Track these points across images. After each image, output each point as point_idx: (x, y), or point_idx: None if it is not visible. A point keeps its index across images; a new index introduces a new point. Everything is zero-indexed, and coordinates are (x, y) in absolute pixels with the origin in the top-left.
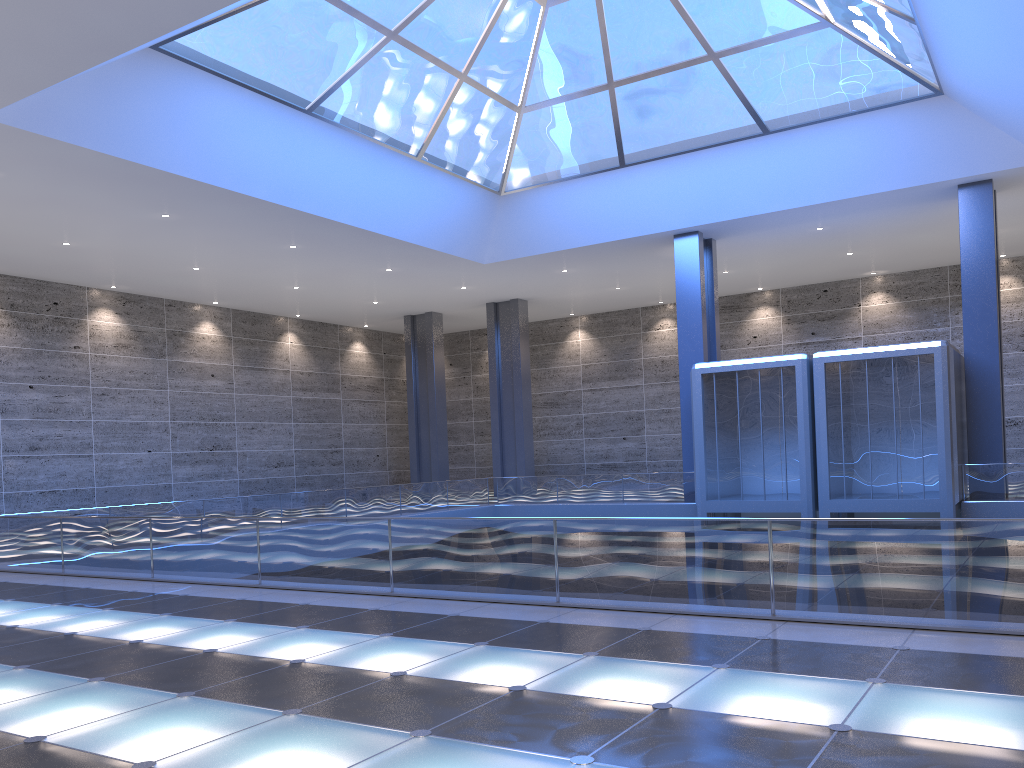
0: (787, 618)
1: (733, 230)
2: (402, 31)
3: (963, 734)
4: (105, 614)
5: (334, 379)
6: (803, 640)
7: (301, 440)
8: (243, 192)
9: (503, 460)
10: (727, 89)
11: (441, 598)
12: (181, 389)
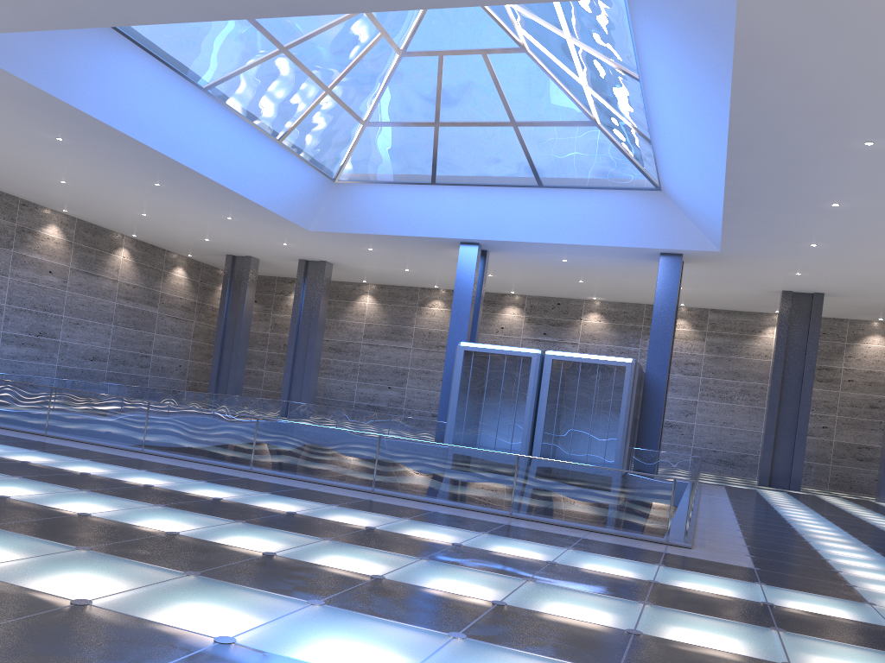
0: (519, 517)
1: (504, 248)
2: (292, 48)
3: (610, 571)
4: (37, 453)
5: (155, 295)
6: (529, 528)
7: (117, 341)
8: (136, 138)
9: (291, 388)
10: (519, 149)
11: (289, 478)
12: (20, 279)
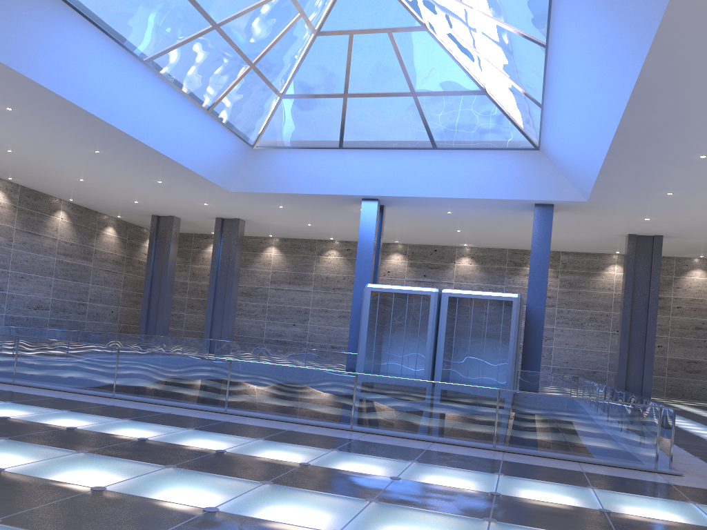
0: (504, 450)
1: (399, 203)
2: (223, 25)
3: (668, 517)
4: (12, 405)
5: (89, 251)
6: (526, 463)
7: (58, 292)
8: (81, 106)
9: (212, 328)
10: (417, 116)
11: (265, 418)
12: None
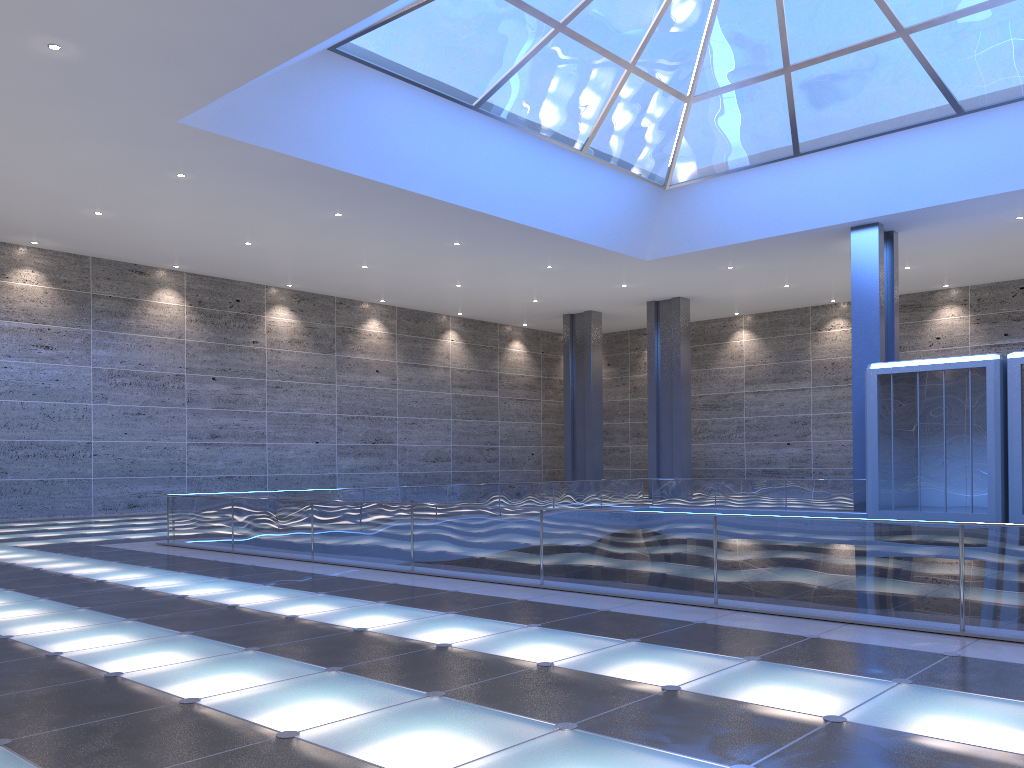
0: (979, 635)
1: (918, 221)
2: (570, 23)
3: None
4: (266, 590)
5: (492, 377)
6: (1000, 660)
7: (458, 436)
8: (410, 189)
9: (659, 462)
10: (917, 67)
11: (592, 593)
12: (348, 384)
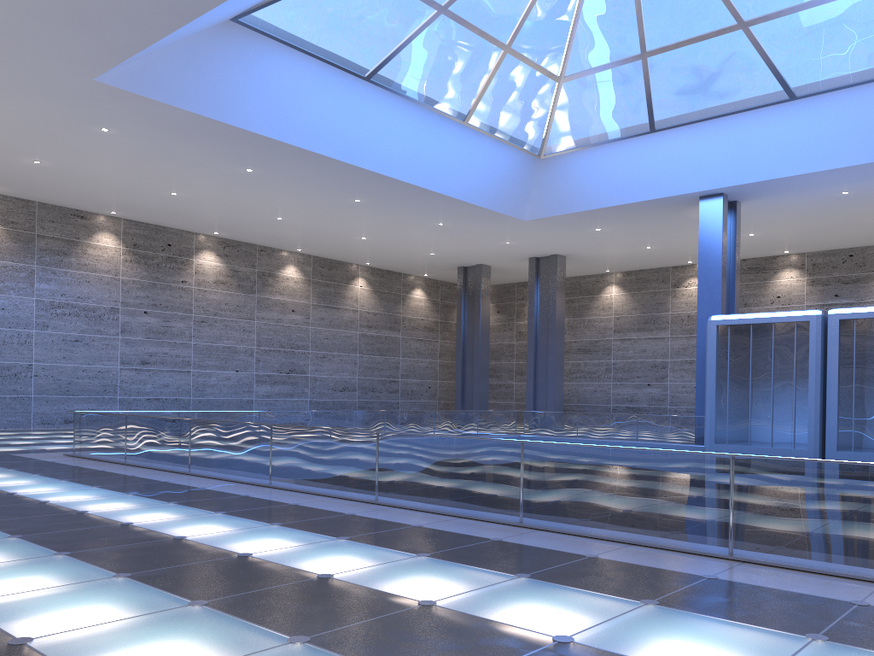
0: (744, 559)
1: (757, 193)
2: (451, 6)
3: None
4: (125, 498)
5: (396, 319)
6: (752, 583)
7: (364, 370)
8: (310, 149)
9: (535, 397)
10: (755, 56)
11: (416, 509)
12: (266, 321)
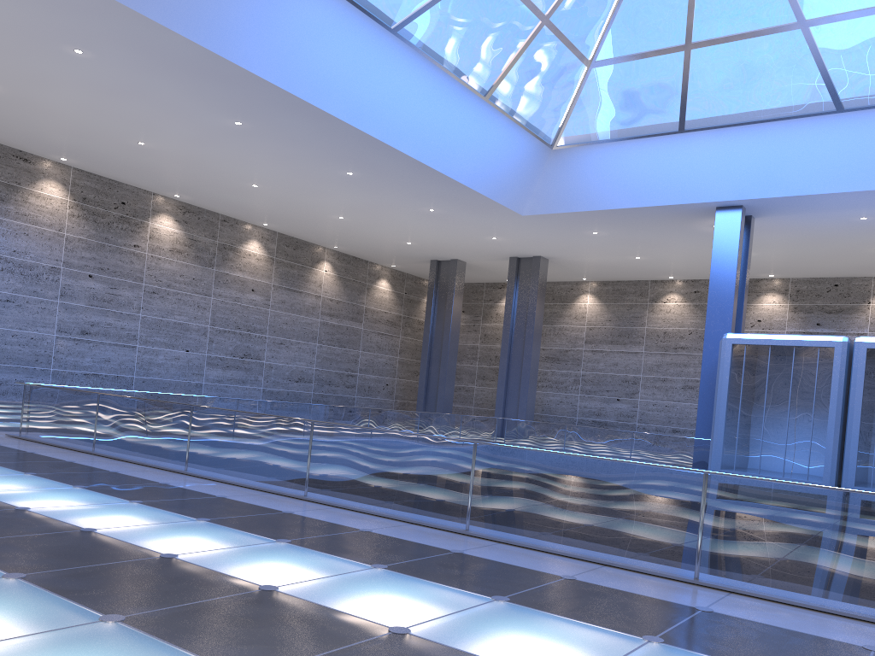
0: None
1: (777, 209)
2: None
3: None
4: (132, 508)
5: (359, 310)
6: None
7: (322, 361)
8: (317, 105)
9: (505, 404)
10: (809, 61)
11: (533, 548)
12: (223, 298)
